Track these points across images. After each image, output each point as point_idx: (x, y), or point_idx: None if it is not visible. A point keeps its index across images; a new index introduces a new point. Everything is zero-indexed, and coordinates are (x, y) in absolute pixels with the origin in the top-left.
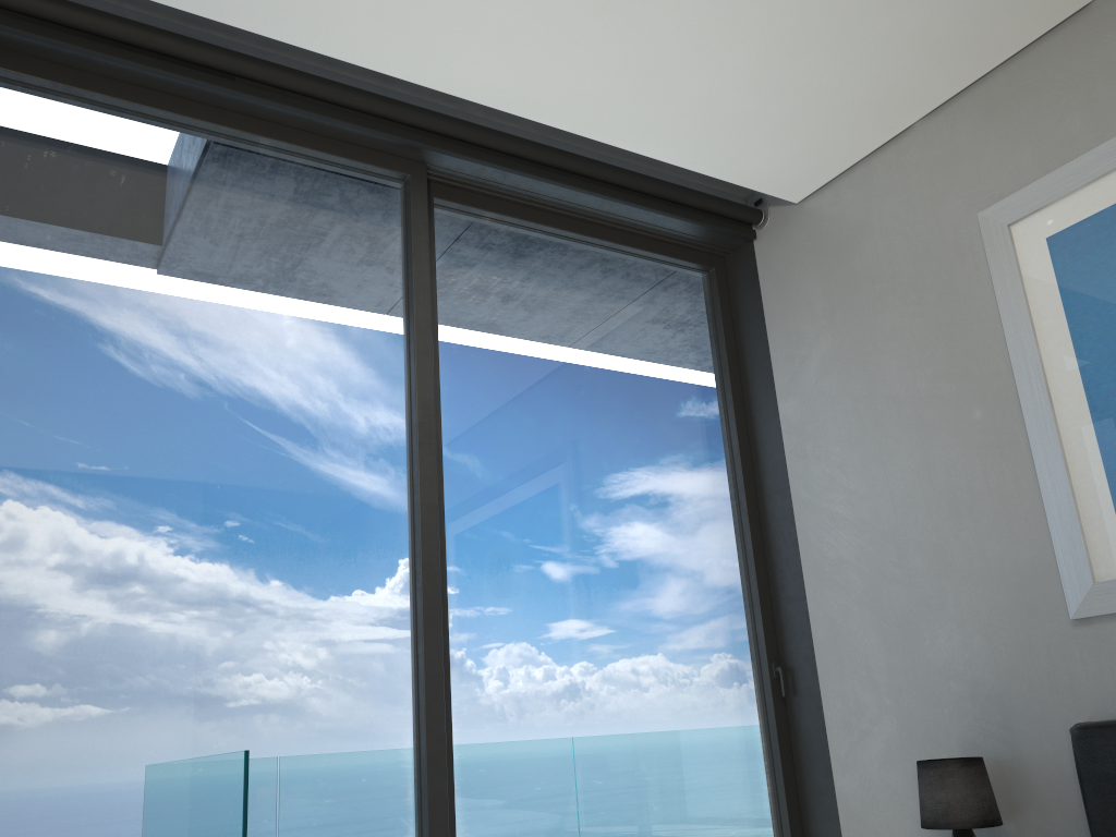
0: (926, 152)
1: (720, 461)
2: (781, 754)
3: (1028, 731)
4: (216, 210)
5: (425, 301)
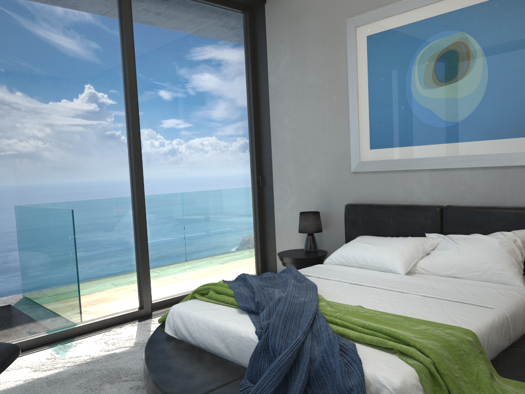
0: None
1: (245, 98)
2: (258, 205)
3: (334, 204)
4: None
5: (129, 34)
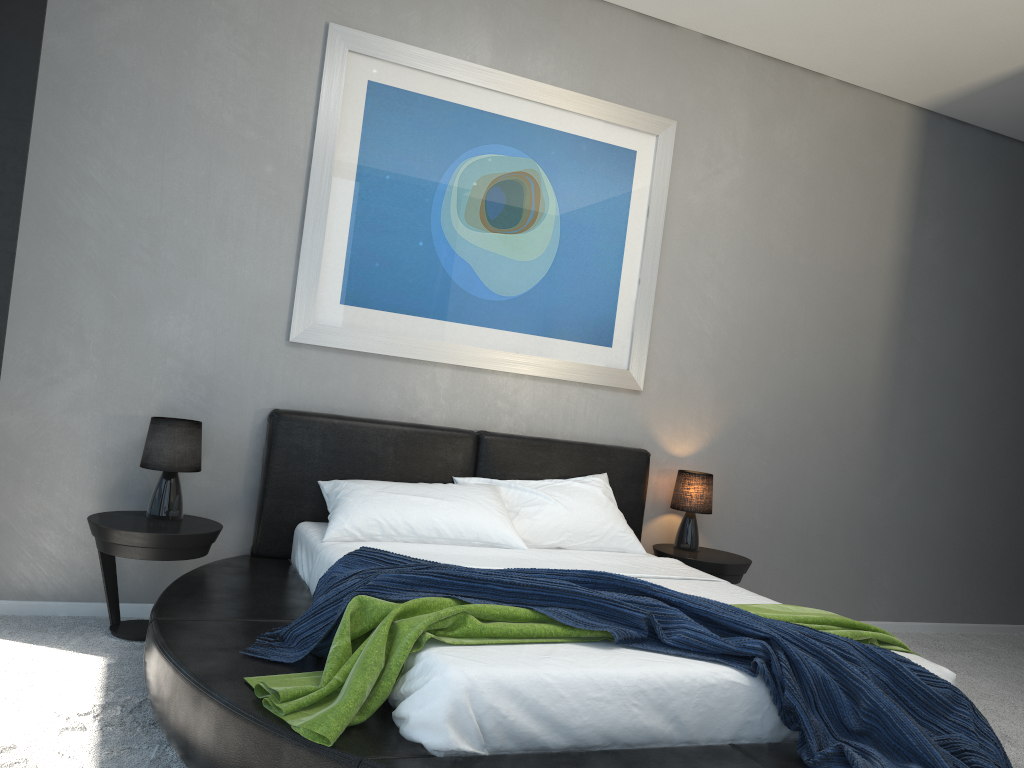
0: None
1: None
2: None
3: (224, 406)
4: None
5: None
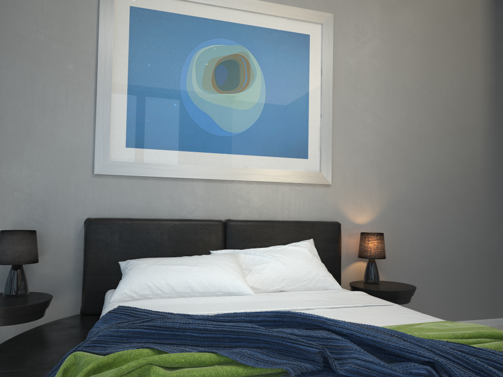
0: None
1: None
2: None
3: (55, 220)
4: None
5: None
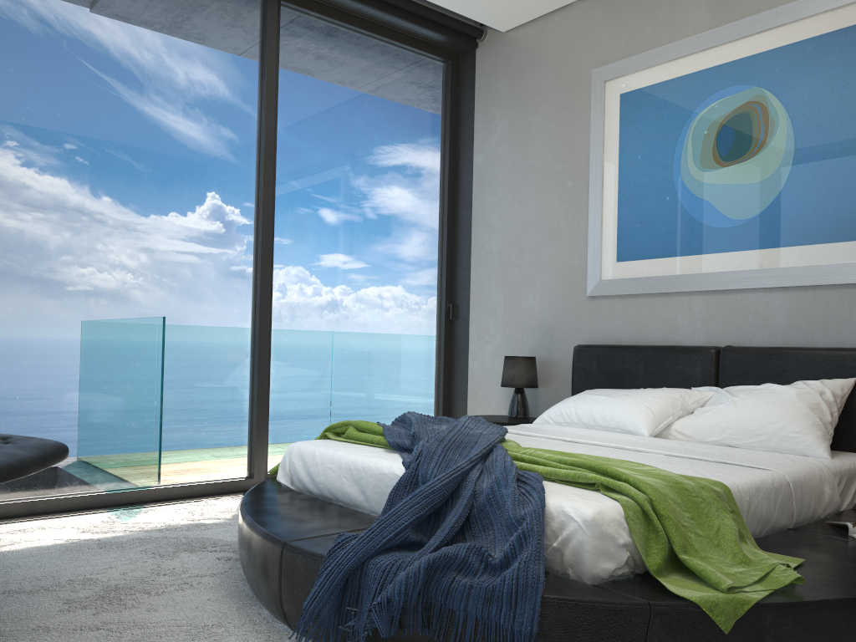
0: (576, 22)
1: (436, 185)
2: (445, 349)
3: (558, 347)
4: (151, 3)
5: (272, 73)
